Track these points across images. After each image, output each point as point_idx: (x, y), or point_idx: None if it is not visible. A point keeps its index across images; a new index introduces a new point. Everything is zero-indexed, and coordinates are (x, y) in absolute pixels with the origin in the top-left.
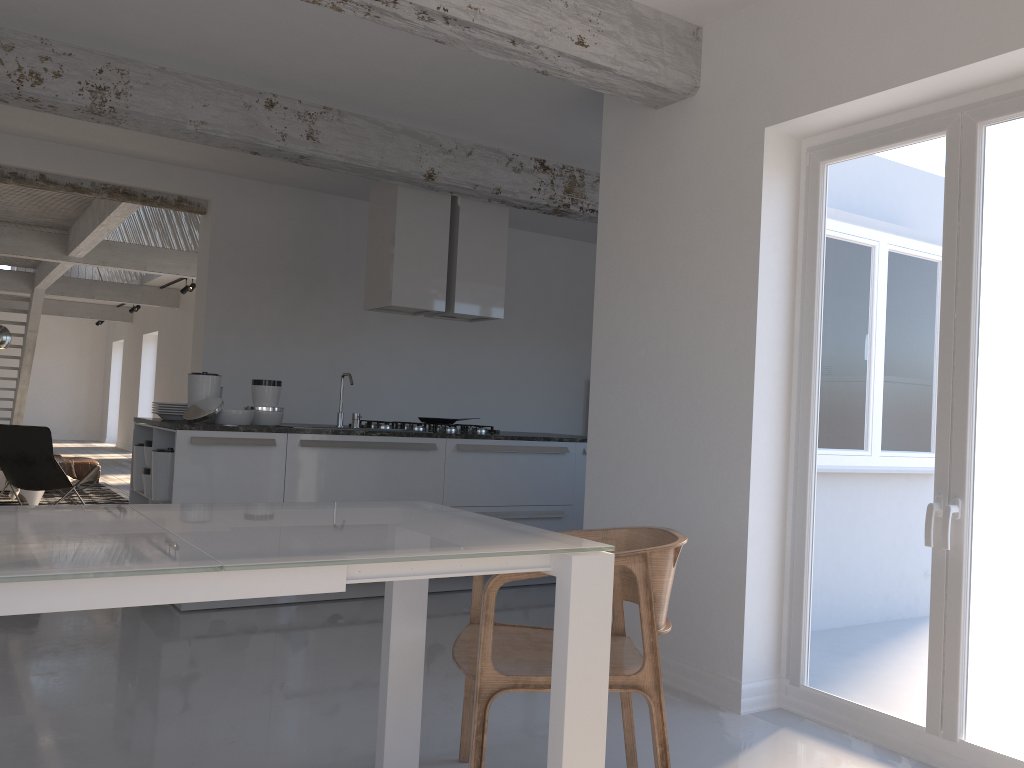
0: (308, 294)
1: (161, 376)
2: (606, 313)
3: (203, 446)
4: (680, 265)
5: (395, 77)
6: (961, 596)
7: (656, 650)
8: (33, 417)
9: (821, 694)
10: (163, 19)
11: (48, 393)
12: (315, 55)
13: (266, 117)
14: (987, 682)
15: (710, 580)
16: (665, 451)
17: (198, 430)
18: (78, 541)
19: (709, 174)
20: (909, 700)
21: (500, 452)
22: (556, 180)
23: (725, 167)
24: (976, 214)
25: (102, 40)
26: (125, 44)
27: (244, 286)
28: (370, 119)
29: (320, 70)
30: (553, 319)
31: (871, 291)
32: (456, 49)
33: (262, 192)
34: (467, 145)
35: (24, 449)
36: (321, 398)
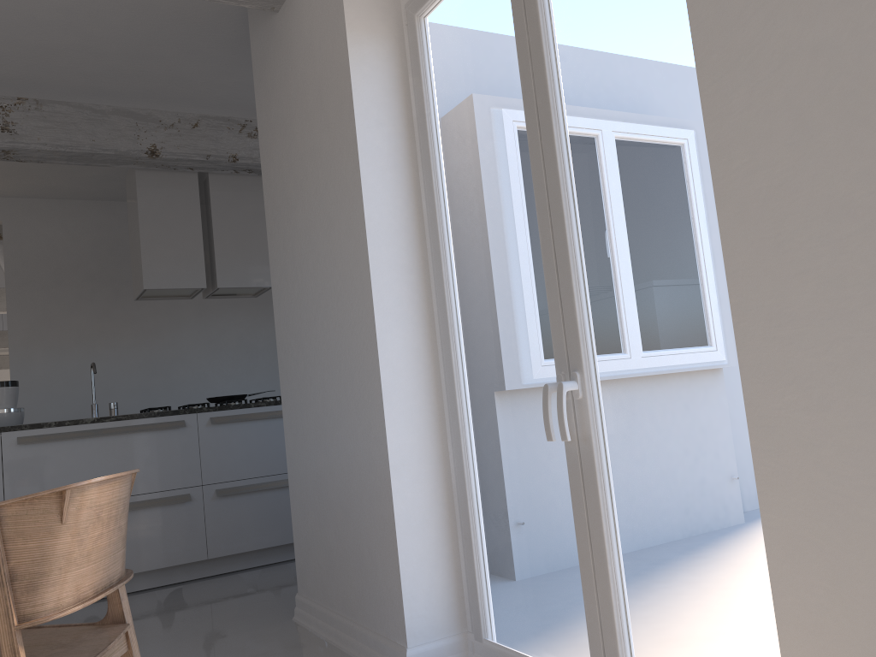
0: (116, 299)
1: None
2: (275, 245)
3: None
4: (310, 170)
5: (49, 45)
6: (599, 500)
7: (16, 654)
8: None
9: (501, 649)
10: None
11: None
12: None
13: None
14: (643, 613)
15: (371, 525)
16: (326, 382)
17: None
18: None
19: (315, 61)
20: (576, 647)
21: (264, 419)
22: None
23: (323, 47)
24: (541, 9)
25: None
26: None
27: (47, 300)
28: (74, 104)
29: None
30: None
31: (473, 143)
32: None
33: (54, 209)
34: (192, 117)
35: None
36: (144, 397)
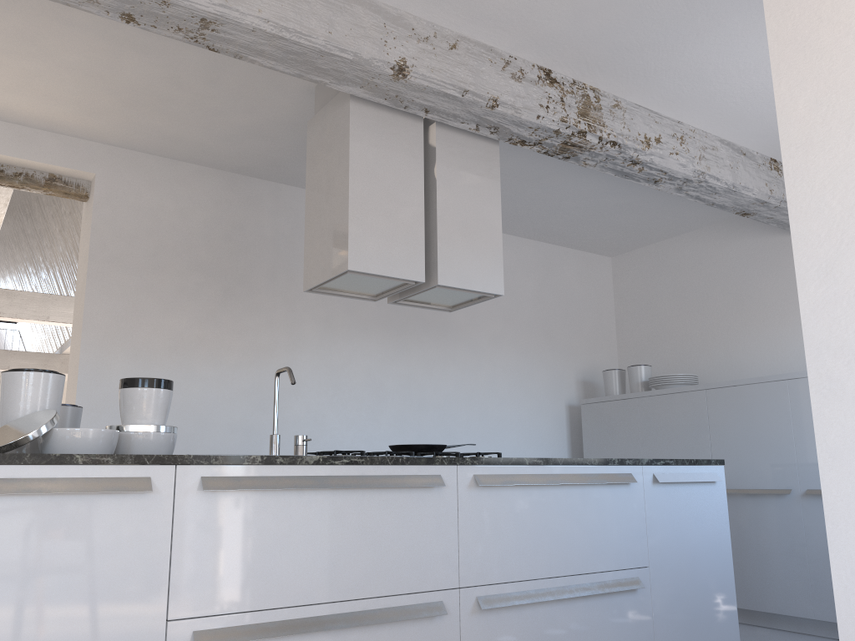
0: (226, 300)
1: None
2: (824, 161)
3: None
4: None
5: None
6: None
7: None
8: None
9: None
10: None
11: None
12: None
13: None
14: None
15: None
16: None
17: None
18: None
19: None
20: None
21: (540, 486)
22: (567, 98)
23: None
24: None
25: None
26: None
27: (138, 288)
28: None
29: None
30: (524, 332)
31: None
32: None
33: (164, 170)
34: (449, 35)
35: None
36: (245, 437)
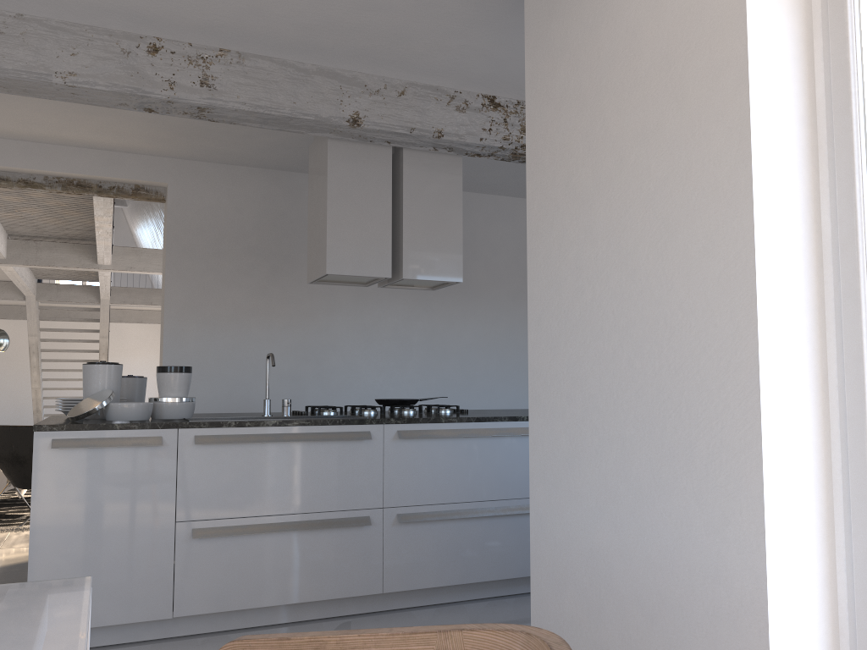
0: (274, 275)
1: None
2: (541, 247)
3: (68, 450)
4: (631, 158)
5: None
6: None
7: None
8: None
9: None
10: None
11: None
12: None
13: (149, 64)
14: None
15: None
16: (628, 439)
17: (62, 431)
18: None
19: (662, 13)
20: None
21: (454, 437)
22: (510, 118)
23: None
24: None
25: None
26: None
27: (205, 271)
28: (277, 60)
29: None
30: None
31: None
32: None
33: (220, 174)
34: (398, 84)
35: (15, 449)
36: (293, 383)
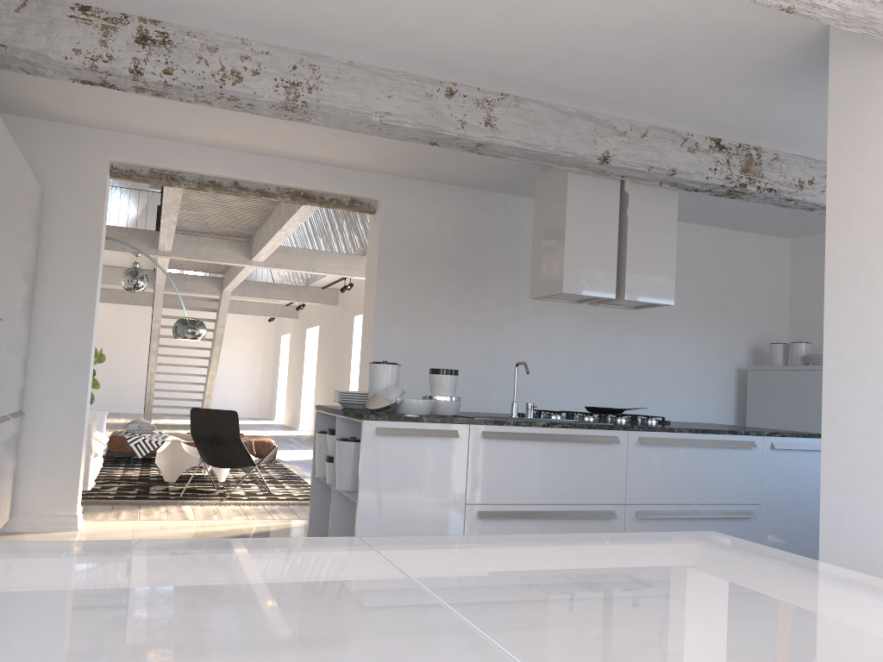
0: (467, 286)
1: (321, 364)
2: (844, 292)
3: (388, 437)
4: None
5: (583, 51)
6: None
7: None
8: (219, 398)
9: None
10: (357, 3)
11: (230, 378)
12: (504, 31)
13: (446, 105)
14: None
15: None
16: None
17: (383, 420)
18: (335, 645)
19: None
20: None
21: (684, 446)
22: (732, 159)
23: None
24: None
25: (297, 35)
26: (318, 38)
27: (409, 279)
28: (546, 104)
29: (506, 49)
30: (702, 307)
31: None
32: (661, 7)
33: (426, 191)
34: (641, 126)
35: (215, 430)
36: (479, 386)
